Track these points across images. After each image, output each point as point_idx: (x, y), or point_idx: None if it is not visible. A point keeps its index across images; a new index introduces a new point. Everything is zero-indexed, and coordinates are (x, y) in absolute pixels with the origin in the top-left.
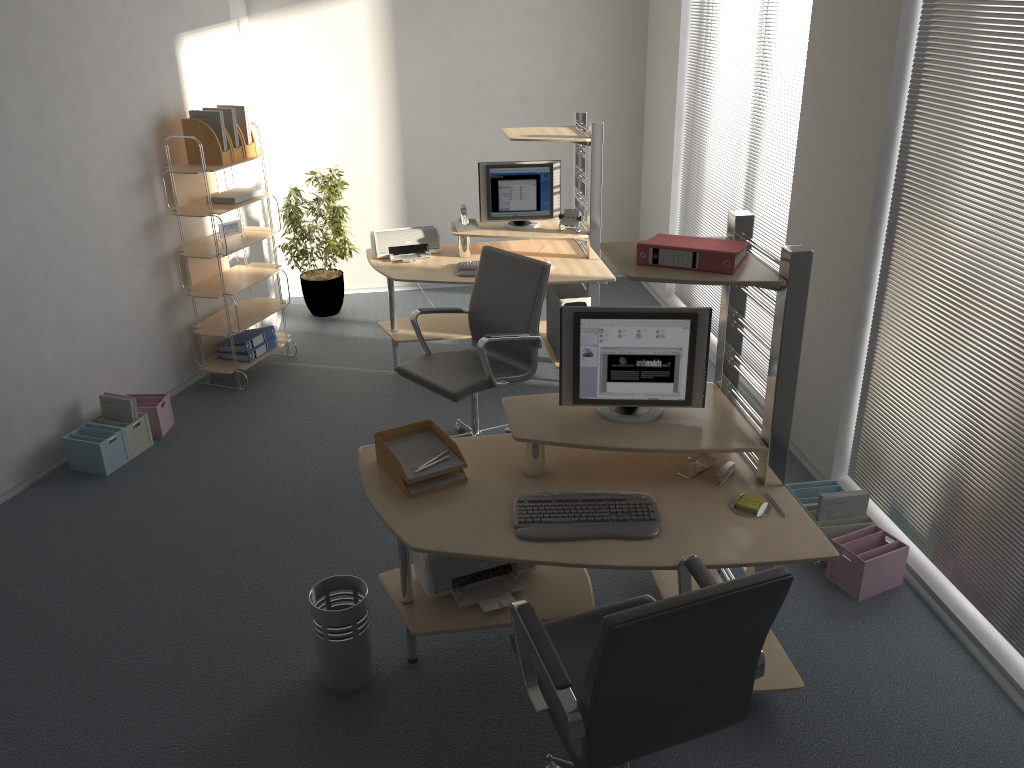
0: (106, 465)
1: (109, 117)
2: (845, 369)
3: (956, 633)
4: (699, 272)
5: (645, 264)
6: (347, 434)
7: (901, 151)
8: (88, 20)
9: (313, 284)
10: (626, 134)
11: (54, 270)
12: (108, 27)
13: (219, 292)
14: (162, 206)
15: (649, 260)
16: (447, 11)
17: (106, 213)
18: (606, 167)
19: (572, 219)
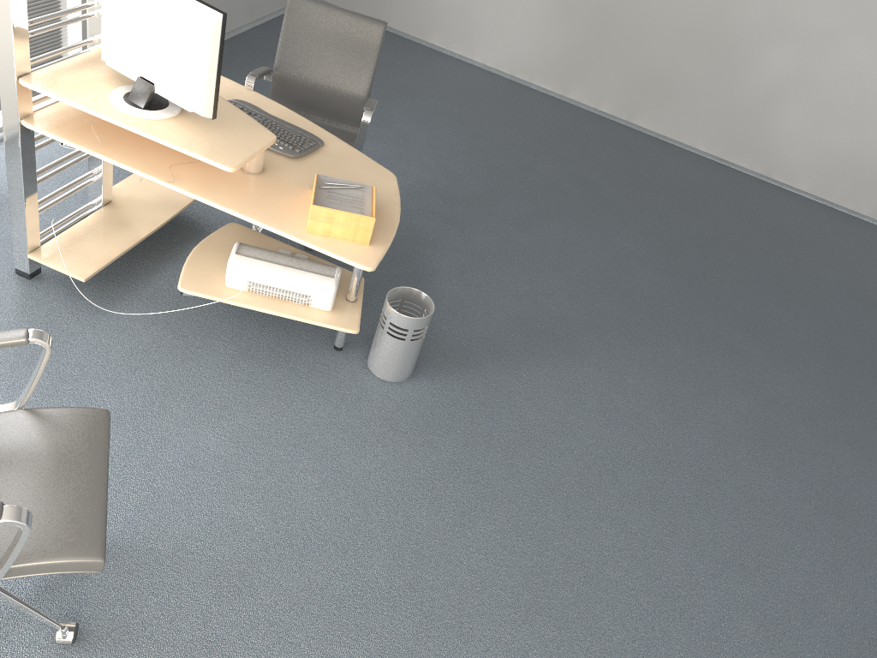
0: None
1: None
2: None
3: None
4: None
5: None
6: None
7: None
8: None
9: None
10: None
11: None
12: None
13: None
14: None
15: None
16: None
17: None
18: None
19: None
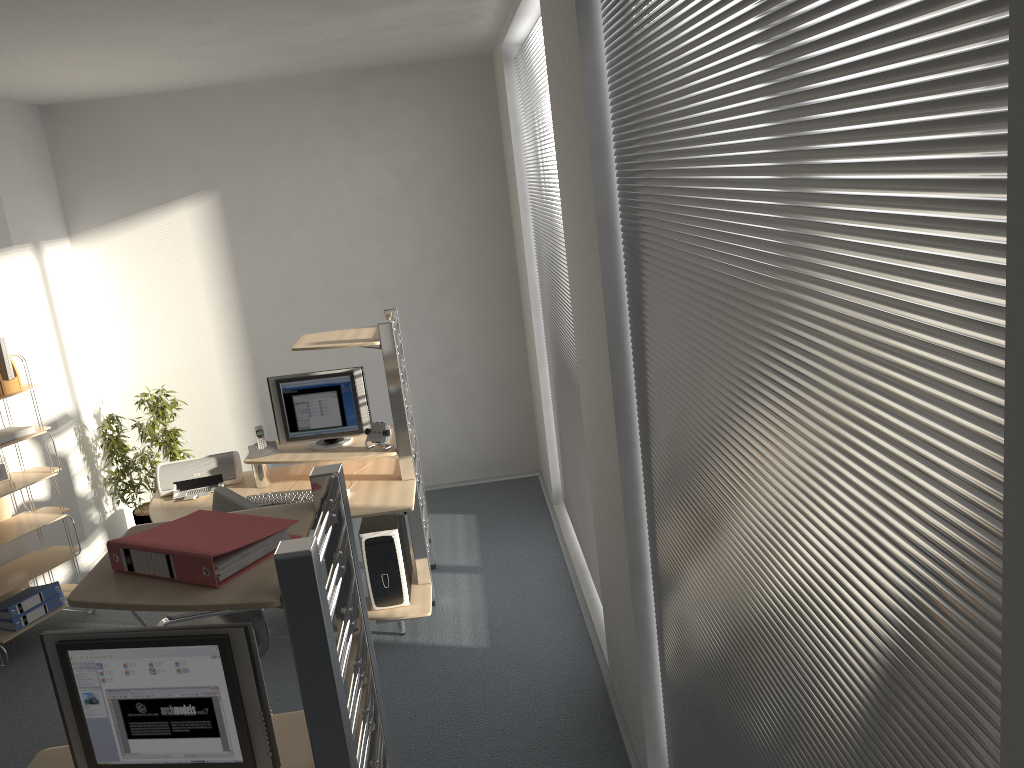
0: None
1: None
2: (635, 637)
3: None
4: (177, 585)
5: (123, 571)
6: None
7: (632, 346)
8: None
9: (143, 519)
10: (503, 320)
11: None
12: None
13: None
14: None
15: (124, 565)
16: (284, 210)
17: None
18: (486, 357)
19: (379, 434)
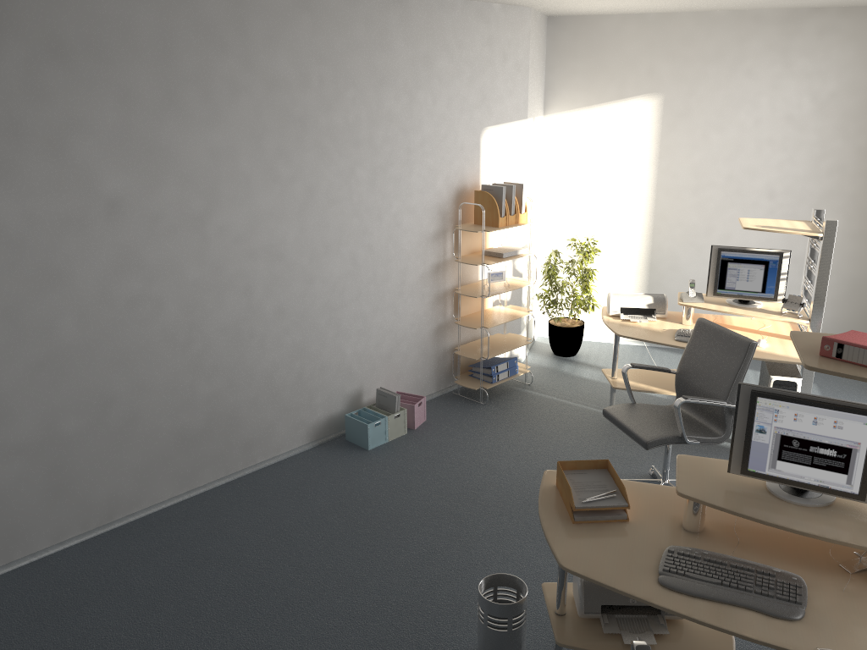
0: (369, 442)
1: (423, 185)
2: None
3: None
4: None
5: (828, 357)
6: (554, 457)
7: None
8: (421, 116)
9: (557, 329)
10: None
11: (363, 291)
12: (434, 121)
13: (478, 324)
14: (449, 254)
15: (832, 353)
16: (709, 116)
17: (407, 254)
18: (846, 260)
19: (795, 304)
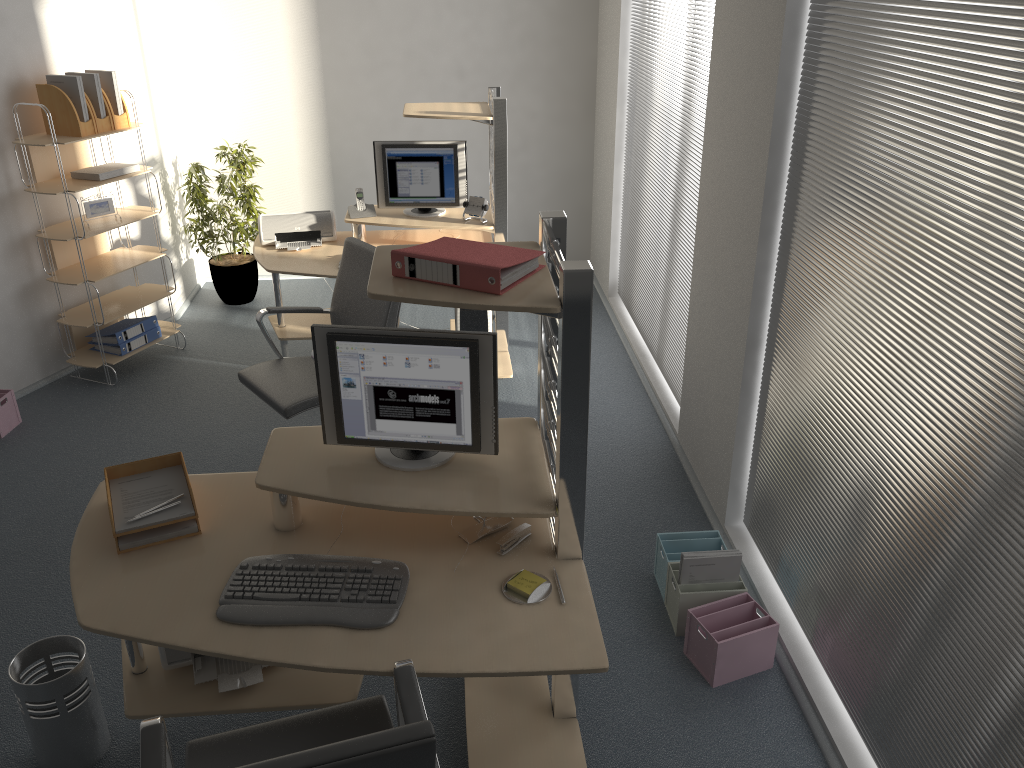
0: None
1: None
2: (738, 399)
3: (819, 740)
4: (460, 290)
5: (402, 277)
6: (202, 443)
7: (794, 140)
8: None
9: (220, 269)
10: (576, 113)
11: None
12: None
13: (82, 278)
14: (18, 181)
15: (406, 272)
16: None
17: None
18: (554, 149)
19: (477, 208)
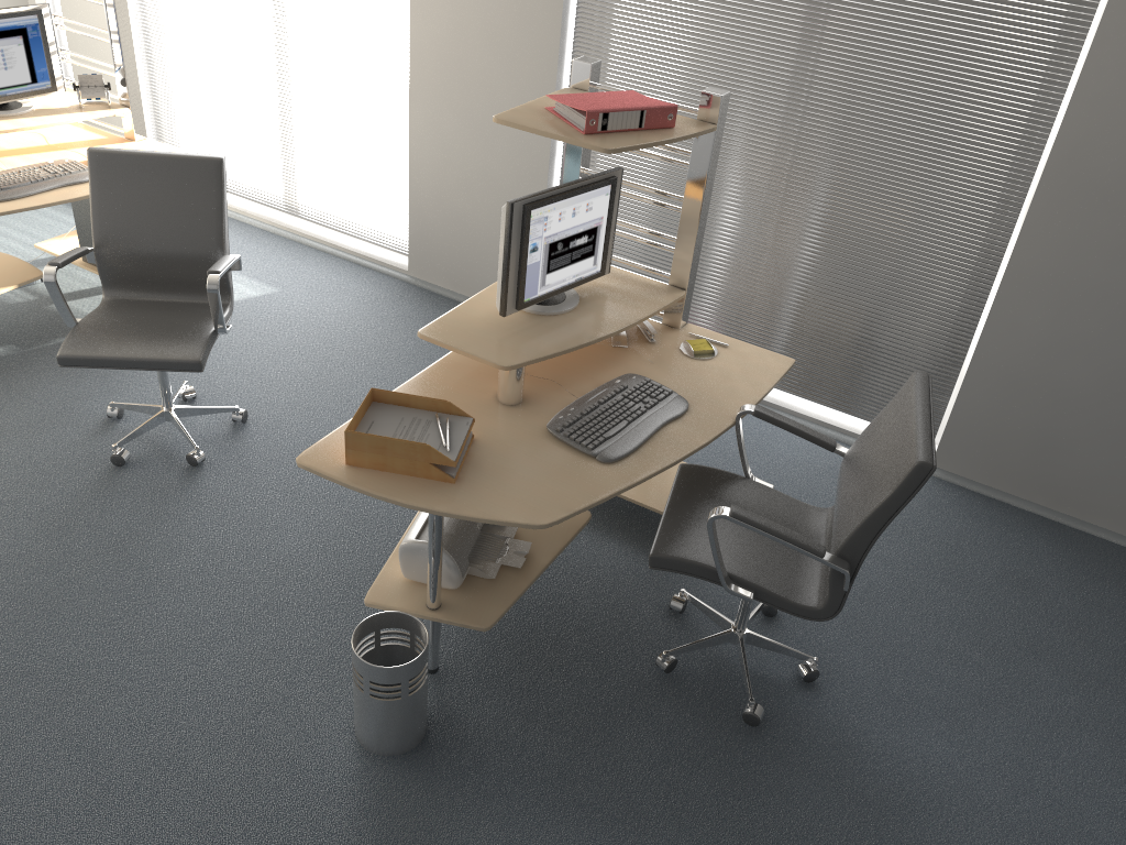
0: None
1: None
2: None
3: None
4: (647, 131)
5: (593, 133)
6: None
7: None
8: None
9: None
10: None
11: None
12: None
13: None
14: None
15: (598, 127)
16: None
17: None
18: None
19: (97, 89)
